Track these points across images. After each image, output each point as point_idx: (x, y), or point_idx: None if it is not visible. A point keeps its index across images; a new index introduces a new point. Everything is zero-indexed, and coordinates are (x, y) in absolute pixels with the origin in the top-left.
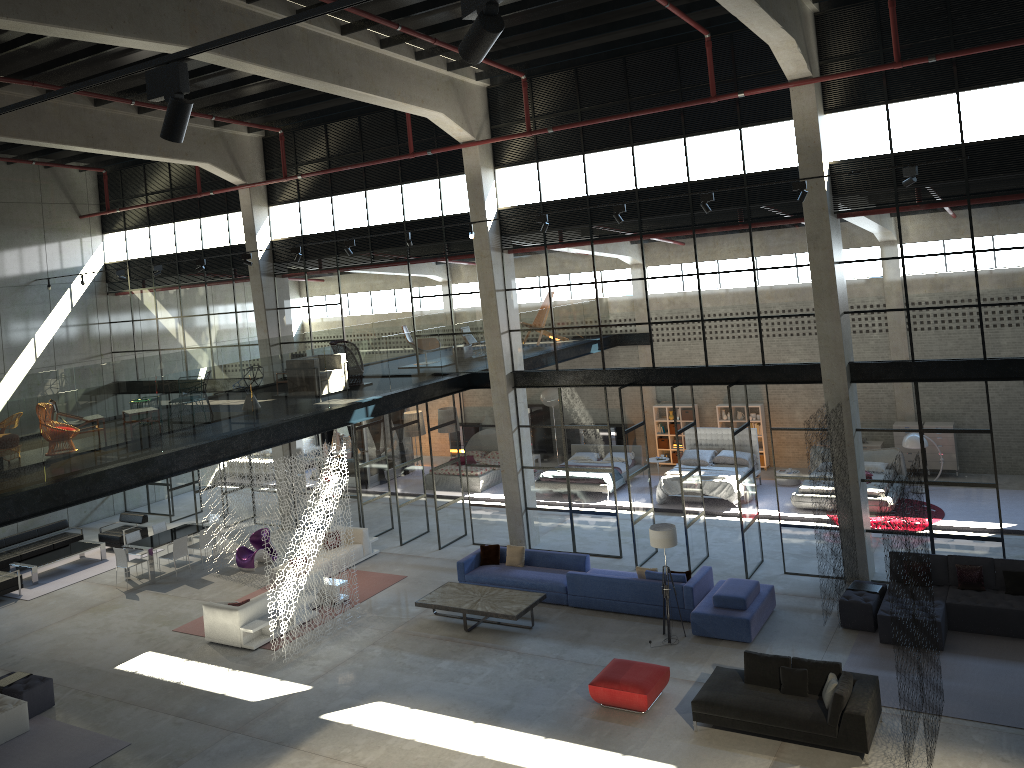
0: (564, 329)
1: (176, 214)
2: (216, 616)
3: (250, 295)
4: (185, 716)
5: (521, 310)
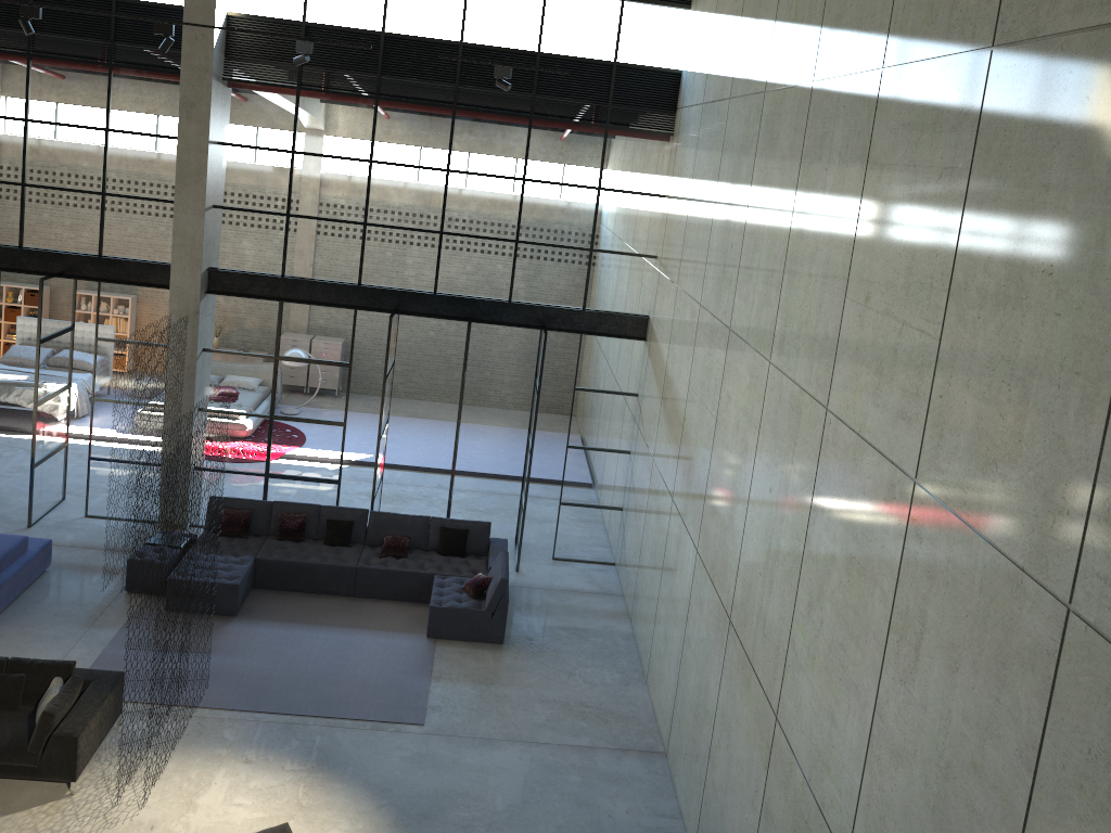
0: None
1: None
2: None
3: None
4: None
5: None
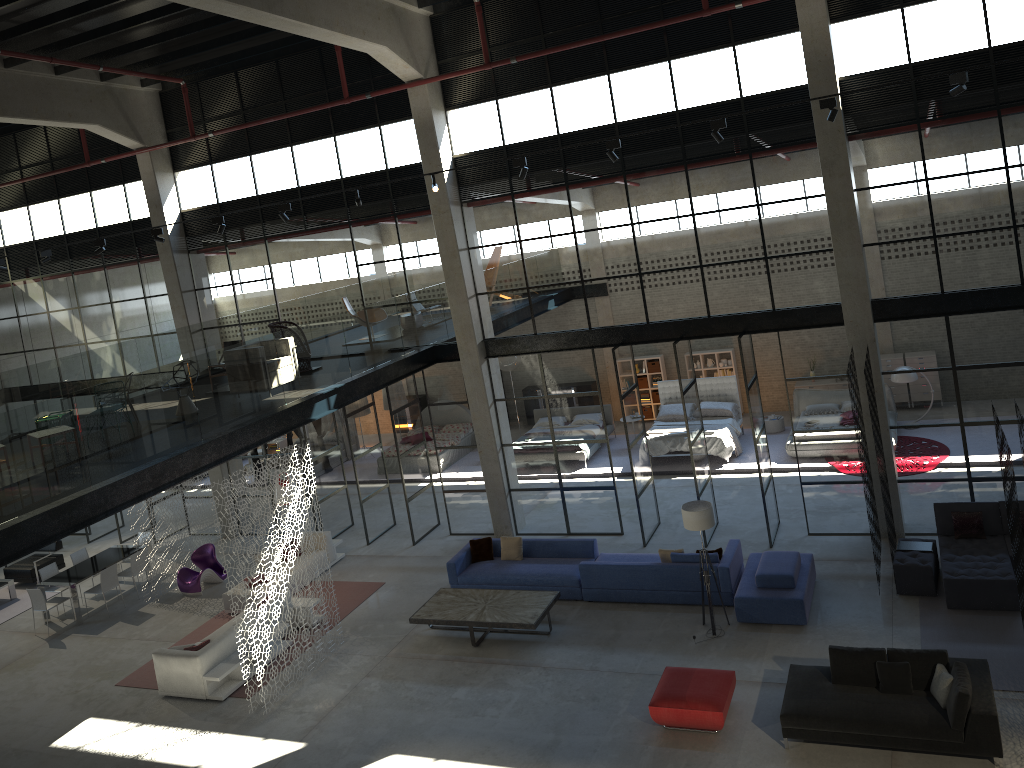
0: (541, 288)
1: (60, 189)
2: (171, 666)
3: (161, 277)
4: None
5: (489, 270)
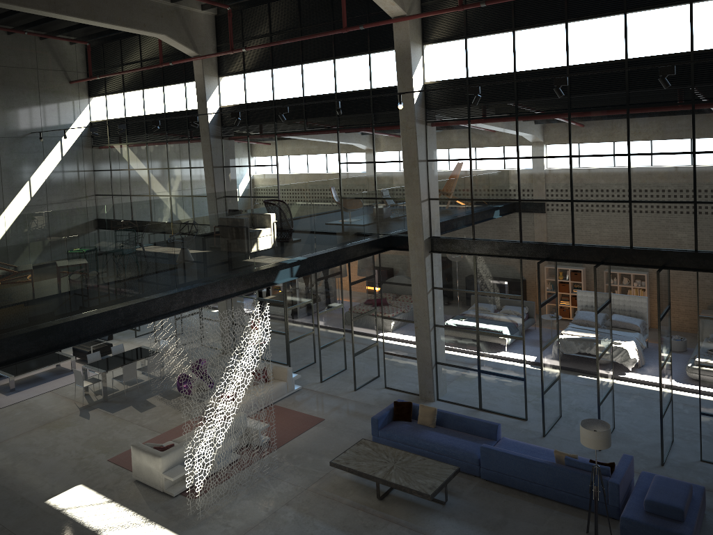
0: (483, 201)
1: (144, 82)
2: (141, 459)
3: (202, 154)
4: None
5: (441, 180)
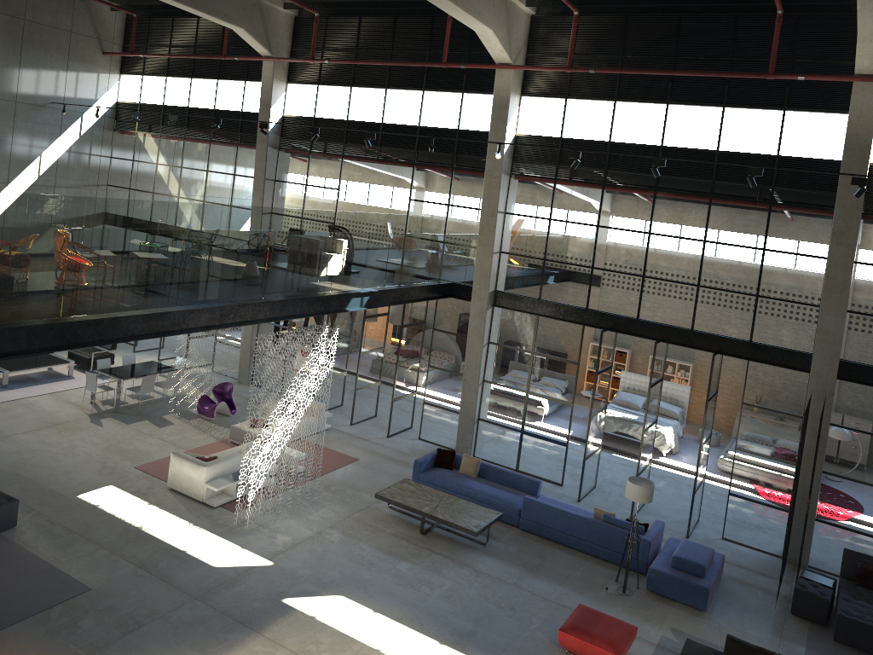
0: (555, 263)
1: (195, 71)
2: (183, 467)
3: (251, 162)
4: (146, 568)
5: (516, 235)
